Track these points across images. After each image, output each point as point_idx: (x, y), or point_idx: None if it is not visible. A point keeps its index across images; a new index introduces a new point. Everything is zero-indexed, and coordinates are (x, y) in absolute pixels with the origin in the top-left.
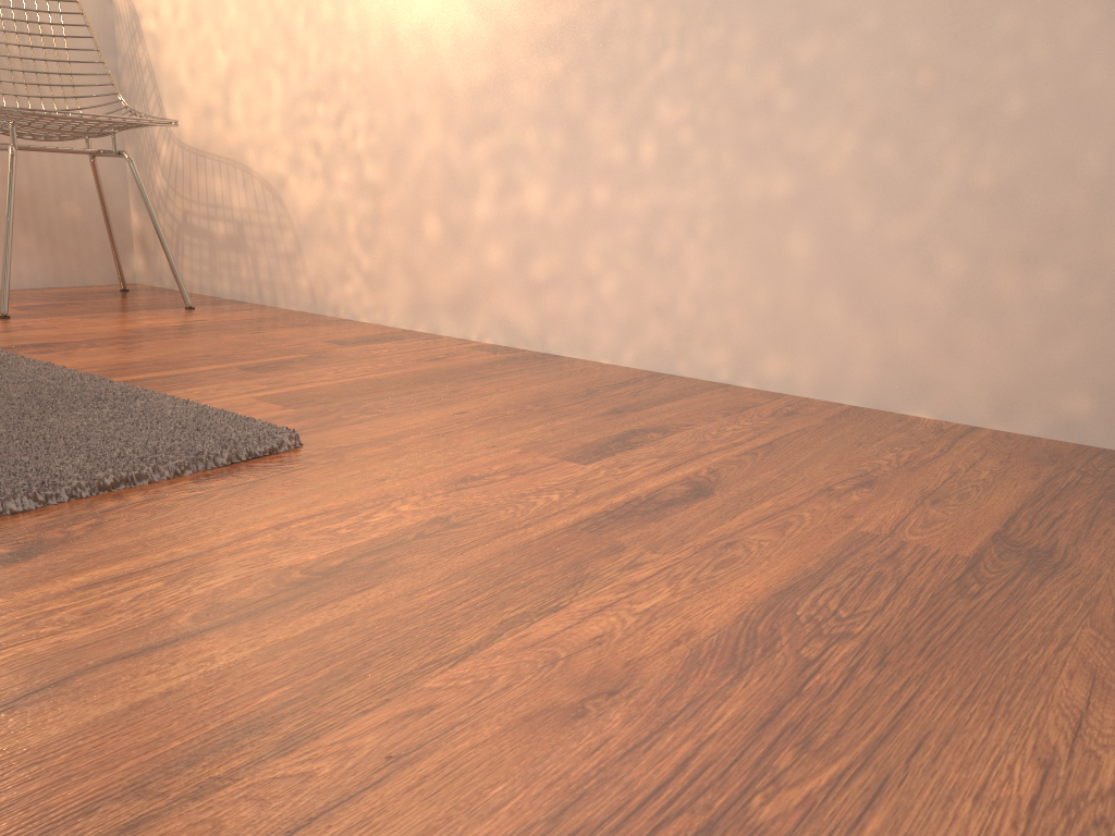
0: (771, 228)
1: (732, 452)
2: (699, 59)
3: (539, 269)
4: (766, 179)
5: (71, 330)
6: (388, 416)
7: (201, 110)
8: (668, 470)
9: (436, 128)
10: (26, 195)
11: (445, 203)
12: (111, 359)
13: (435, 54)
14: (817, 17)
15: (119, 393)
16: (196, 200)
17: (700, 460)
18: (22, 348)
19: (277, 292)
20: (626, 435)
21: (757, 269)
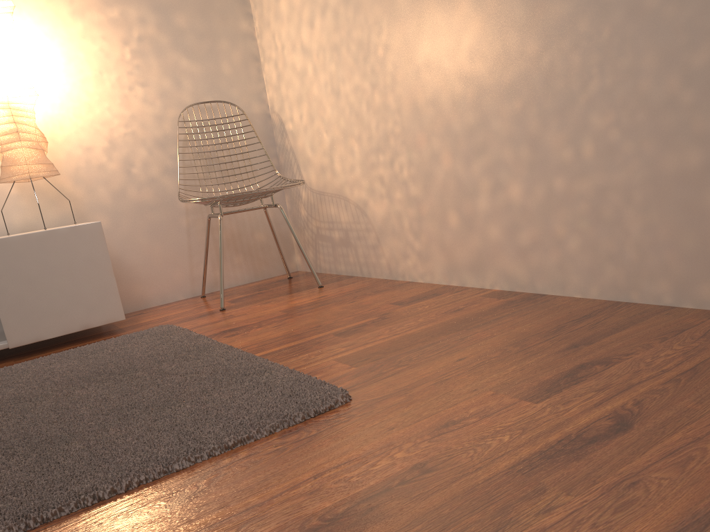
0: (690, 189)
1: (659, 380)
2: (616, 80)
3: (524, 238)
4: (680, 155)
5: (252, 315)
6: (411, 367)
7: (319, 169)
8: (600, 404)
9: (447, 158)
10: (236, 234)
11: (459, 203)
12: (266, 336)
13: (441, 112)
14: (703, 33)
15: (256, 368)
16: (322, 220)
17: (629, 391)
18: (223, 333)
19: (369, 268)
20: (576, 370)
21: (683, 221)
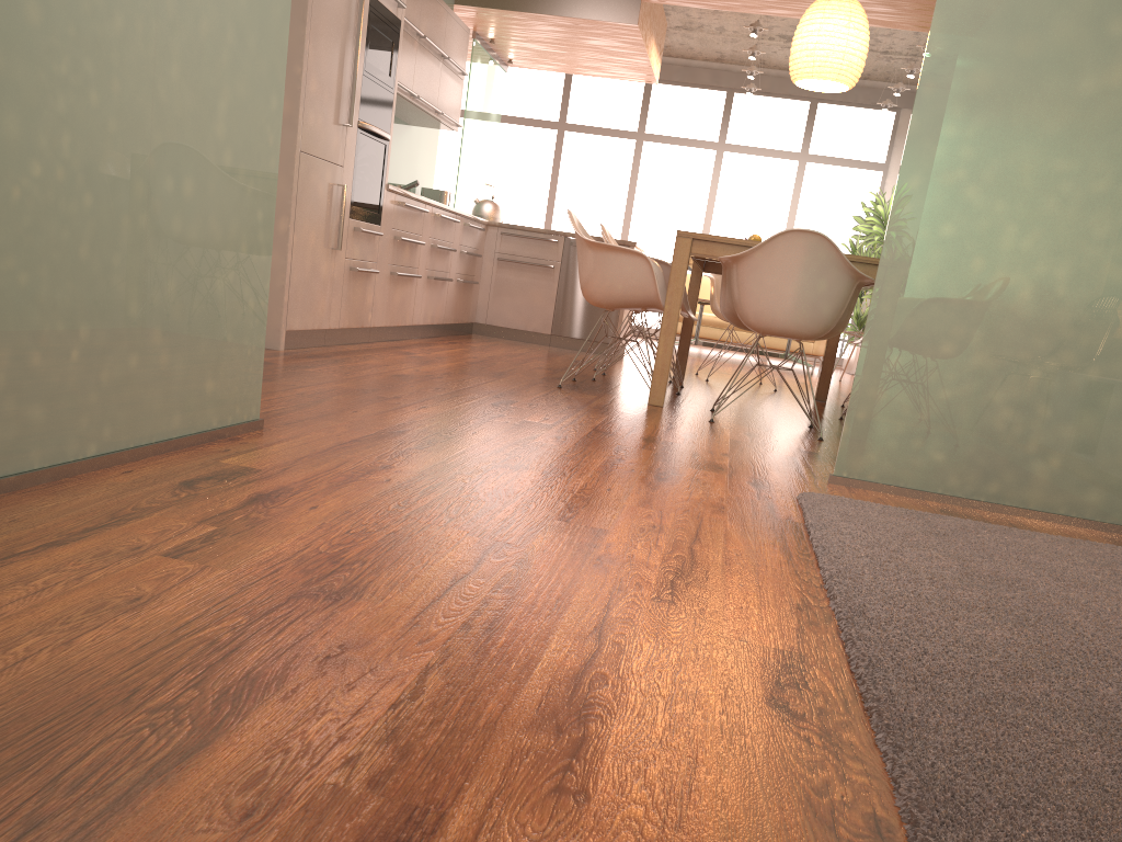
0: None
1: None
2: None
3: None
4: None
5: None
6: None
7: None
8: None
9: None
10: None
11: None
12: None
13: None
14: None
15: None
16: None
17: None
18: None
19: None
20: None
21: None
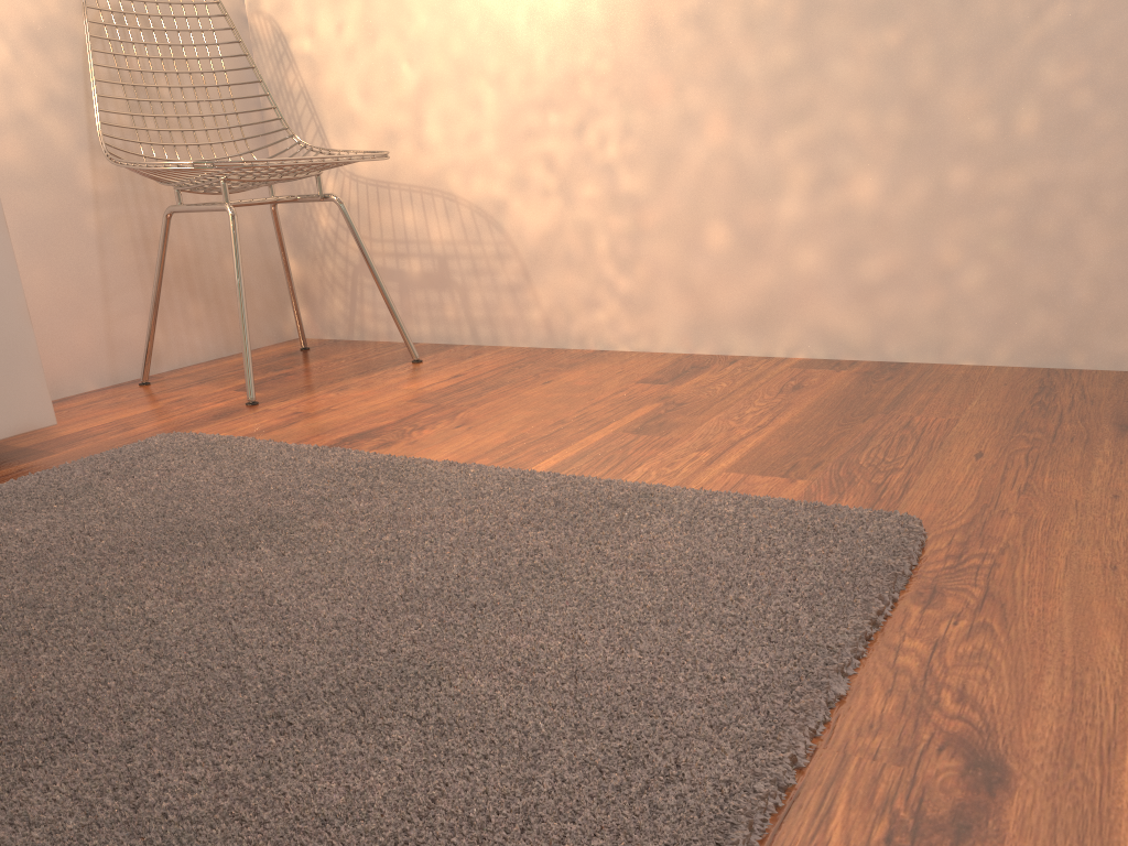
0: None
1: None
2: (1101, 9)
3: (872, 269)
4: None
5: (354, 410)
6: (917, 472)
7: (382, 135)
8: None
9: (720, 125)
10: (191, 257)
11: (736, 207)
12: (475, 443)
13: (716, 40)
14: None
15: (622, 493)
16: (378, 238)
17: None
18: (353, 443)
19: (497, 329)
20: None
21: None
